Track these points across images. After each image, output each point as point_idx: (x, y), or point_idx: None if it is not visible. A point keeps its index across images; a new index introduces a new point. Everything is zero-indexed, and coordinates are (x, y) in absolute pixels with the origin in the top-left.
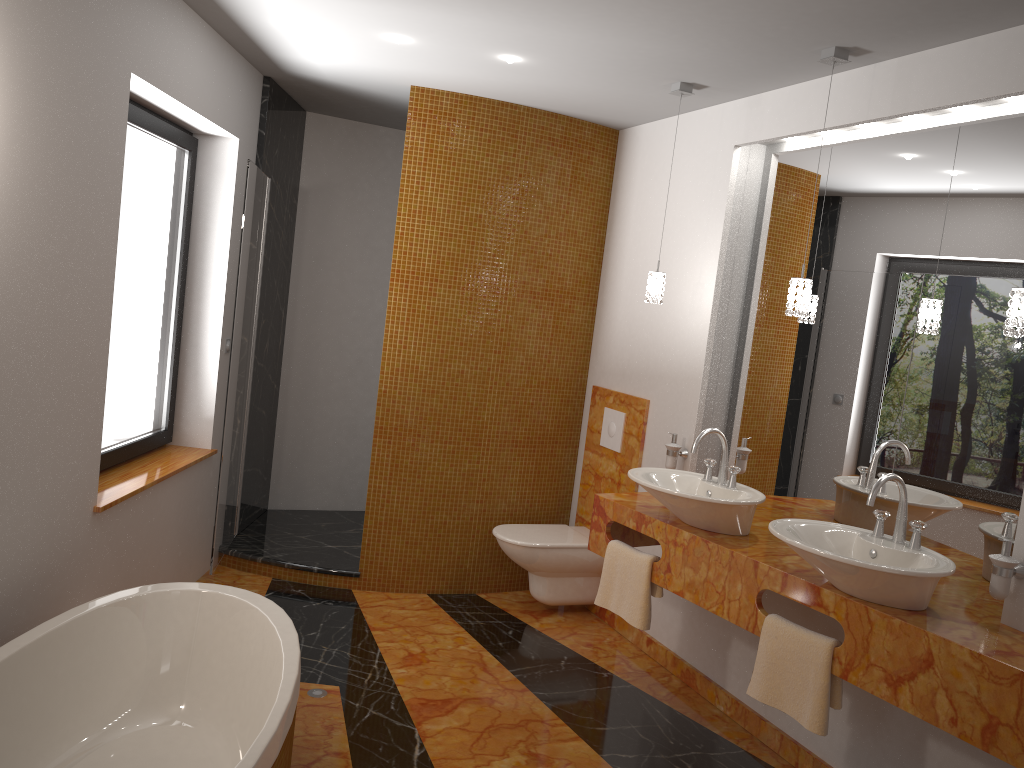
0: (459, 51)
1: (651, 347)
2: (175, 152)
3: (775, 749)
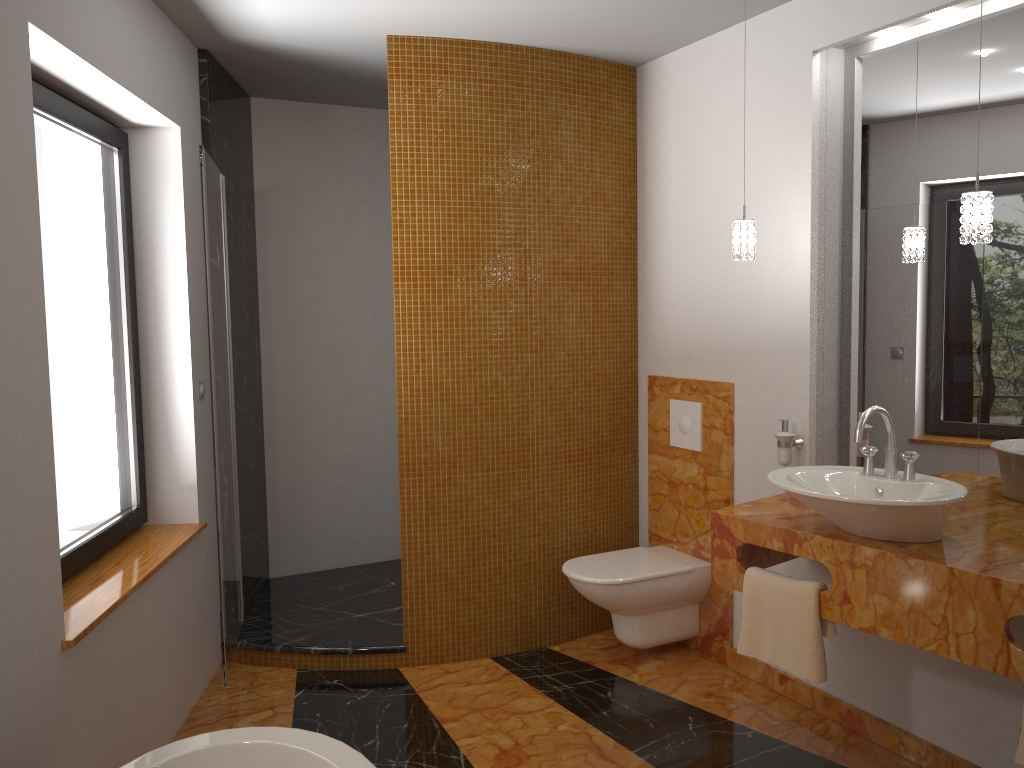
0: None
1: (725, 318)
2: (101, 150)
3: None
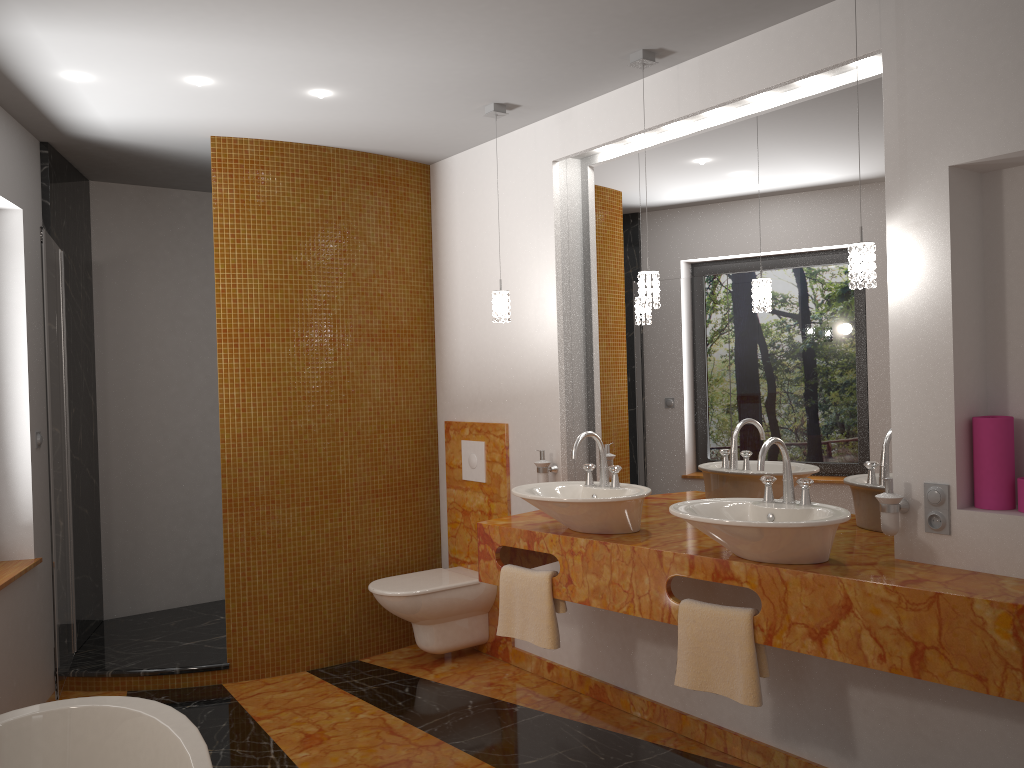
0: (266, 89)
1: (500, 371)
2: None
3: (701, 740)
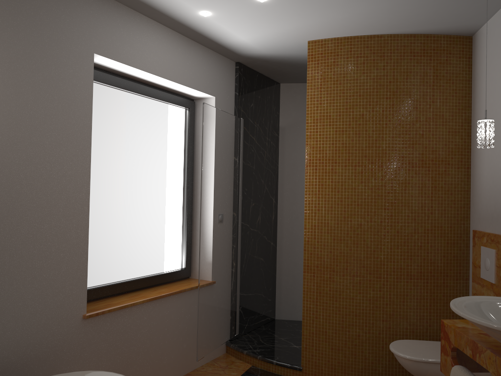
0: None
1: None
2: (175, 109)
3: None
